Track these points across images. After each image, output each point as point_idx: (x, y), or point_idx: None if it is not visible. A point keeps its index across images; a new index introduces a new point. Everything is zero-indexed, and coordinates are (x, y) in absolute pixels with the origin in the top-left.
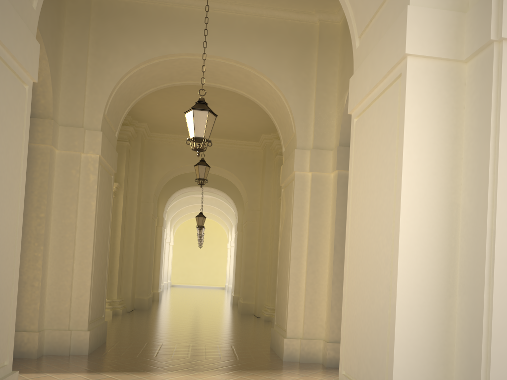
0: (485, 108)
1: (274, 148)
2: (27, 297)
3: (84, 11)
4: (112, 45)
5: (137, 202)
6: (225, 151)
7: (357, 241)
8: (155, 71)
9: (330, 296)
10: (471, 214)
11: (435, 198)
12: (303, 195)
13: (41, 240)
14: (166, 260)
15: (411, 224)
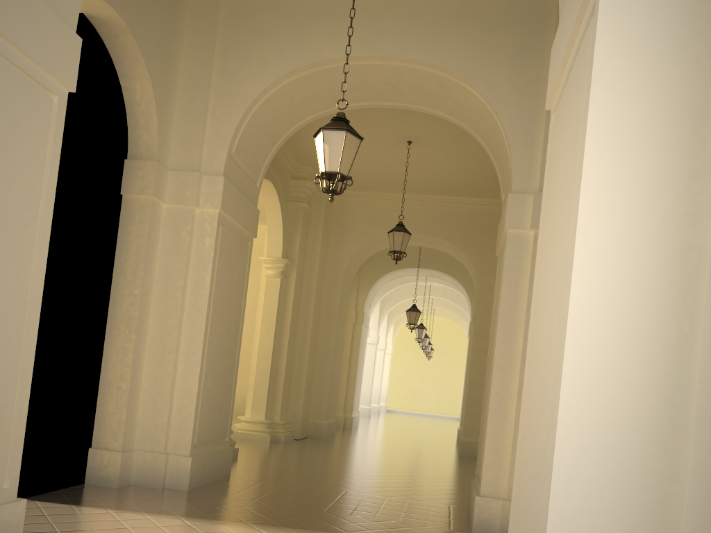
0: None
1: None
2: (112, 403)
3: (209, 10)
4: (245, 55)
5: (317, 287)
6: (447, 213)
7: (536, 329)
8: (307, 88)
9: None
10: None
11: (652, 235)
12: (519, 266)
13: (133, 326)
14: (378, 373)
15: (596, 287)
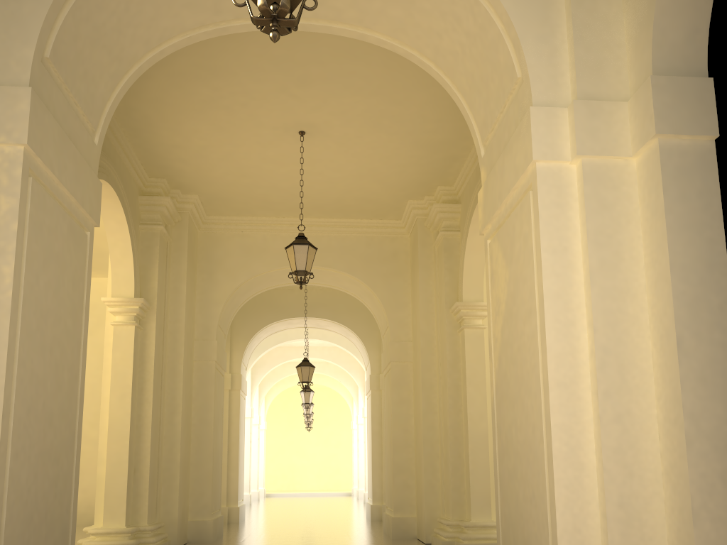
0: None
1: (432, 223)
2: None
3: None
4: None
5: (186, 338)
6: (342, 240)
7: None
8: None
9: (683, 481)
10: None
11: None
12: (563, 219)
13: None
14: (254, 453)
15: None
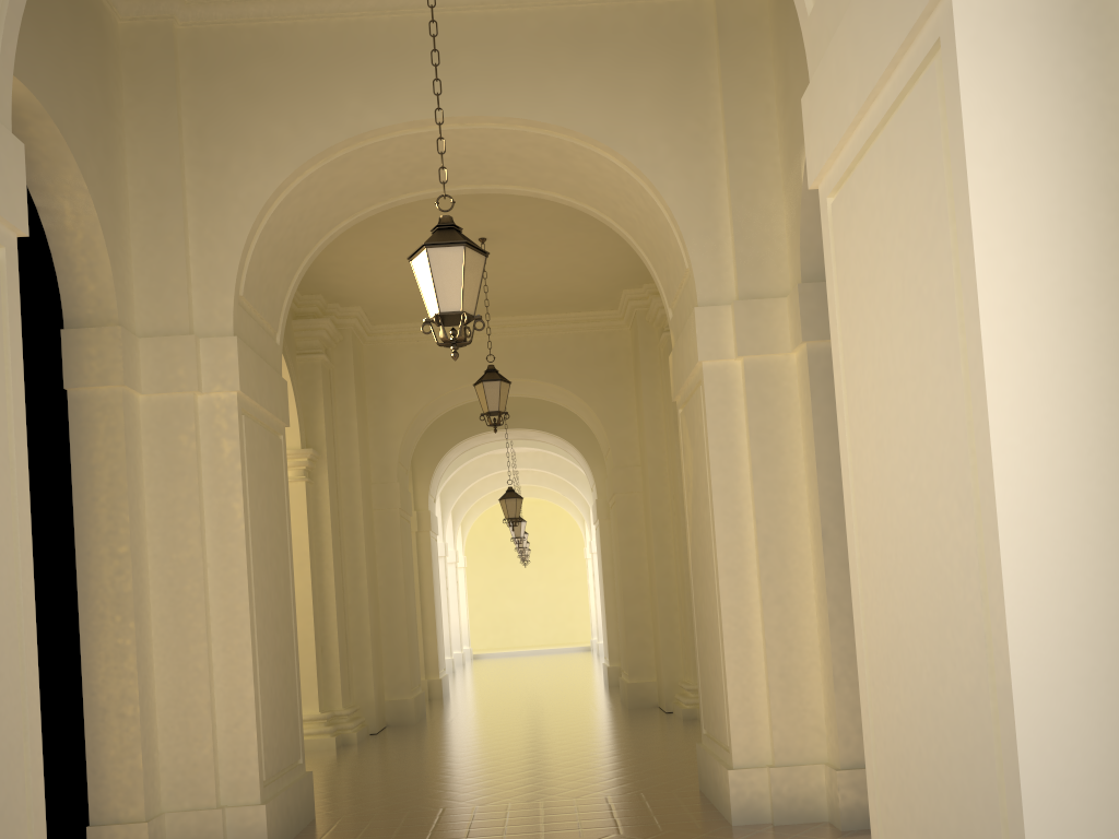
0: None
1: (655, 318)
2: (114, 742)
3: (162, 65)
4: (235, 134)
5: (363, 486)
6: (544, 341)
7: (878, 517)
8: (342, 177)
9: (828, 653)
10: None
11: (1087, 369)
12: (729, 415)
13: (129, 607)
14: (453, 602)
15: (1026, 454)
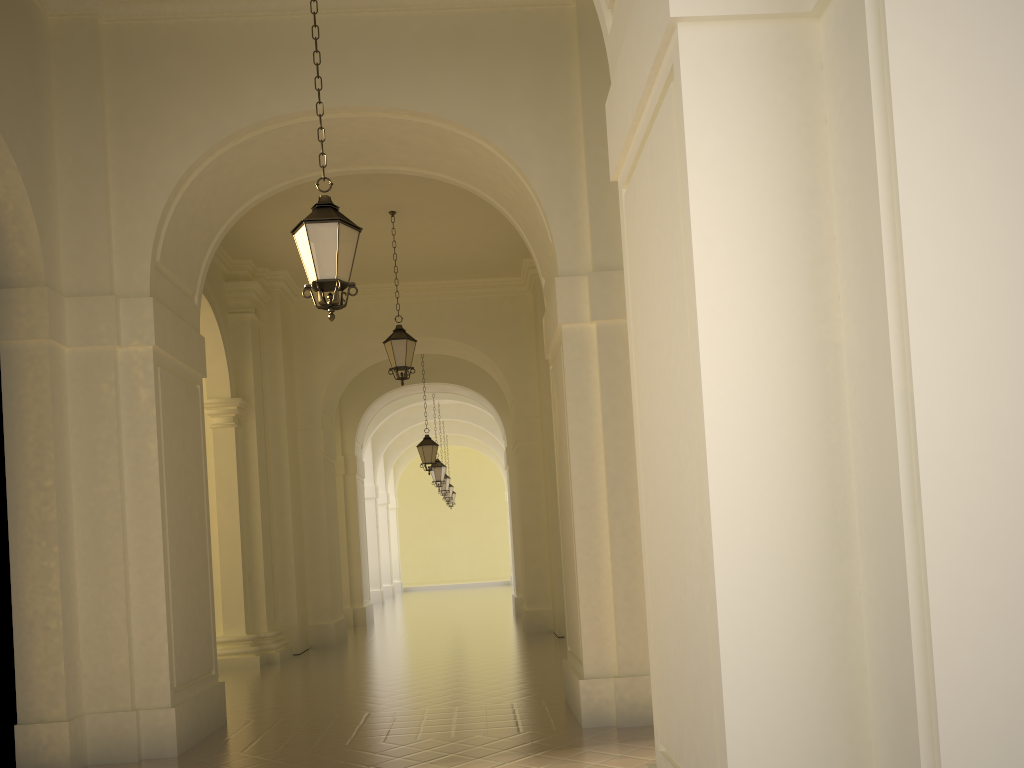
0: (863, 111)
1: None
2: (39, 652)
3: (87, 56)
4: (153, 118)
5: (289, 432)
6: (455, 304)
7: (651, 457)
8: (251, 157)
9: None
10: (863, 362)
11: (782, 336)
12: (584, 372)
13: (53, 533)
14: (384, 539)
15: (731, 404)
